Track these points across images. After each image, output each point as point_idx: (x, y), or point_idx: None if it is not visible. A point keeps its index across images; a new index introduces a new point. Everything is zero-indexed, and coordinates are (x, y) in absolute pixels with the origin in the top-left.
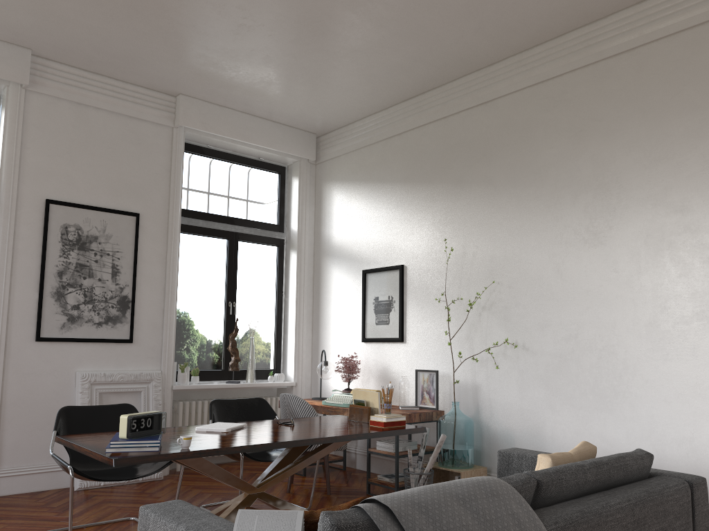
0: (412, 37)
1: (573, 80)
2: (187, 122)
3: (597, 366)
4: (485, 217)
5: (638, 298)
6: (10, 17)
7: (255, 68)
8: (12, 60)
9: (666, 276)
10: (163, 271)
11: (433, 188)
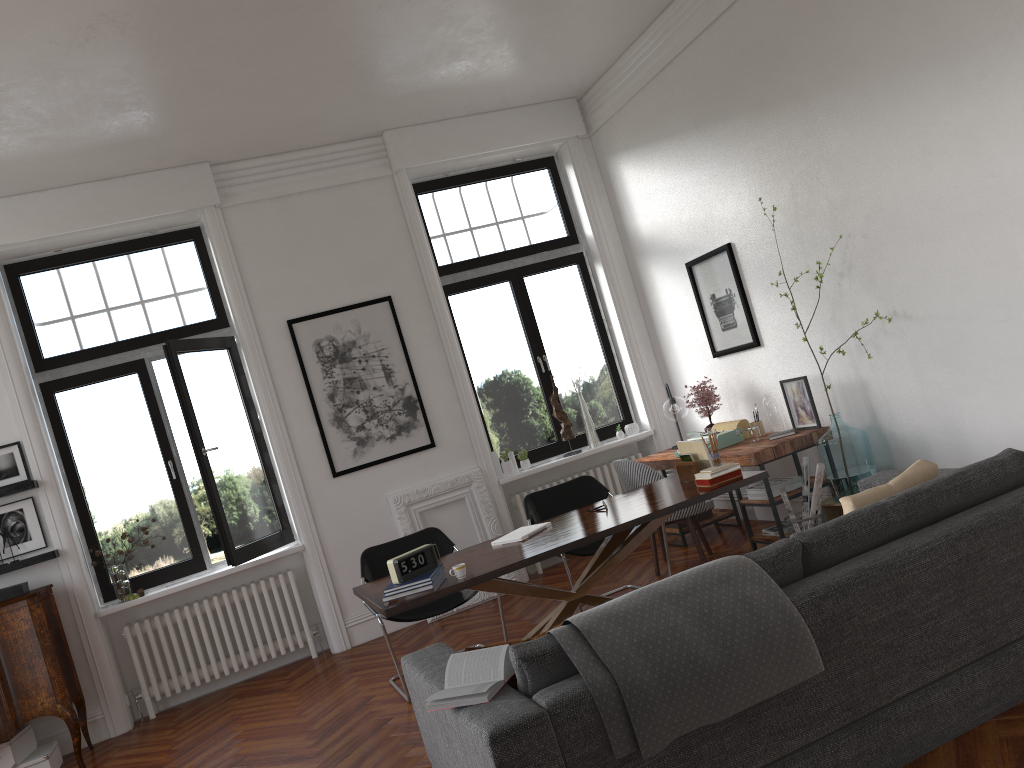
0: None
1: None
2: (404, 162)
3: (1006, 318)
4: (806, 147)
5: None
6: (169, 144)
7: (447, 68)
8: (195, 183)
9: None
10: (442, 352)
11: (733, 125)
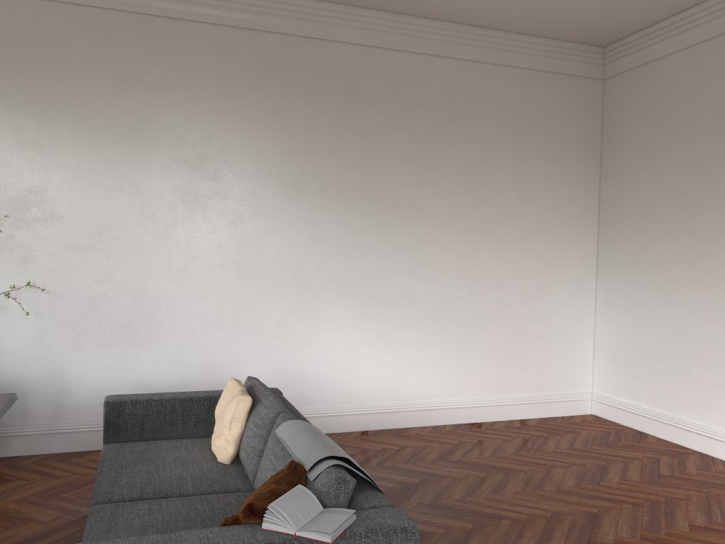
0: None
1: (117, 20)
2: None
3: (131, 307)
4: None
5: (174, 247)
6: None
7: None
8: None
9: (198, 232)
10: None
11: None
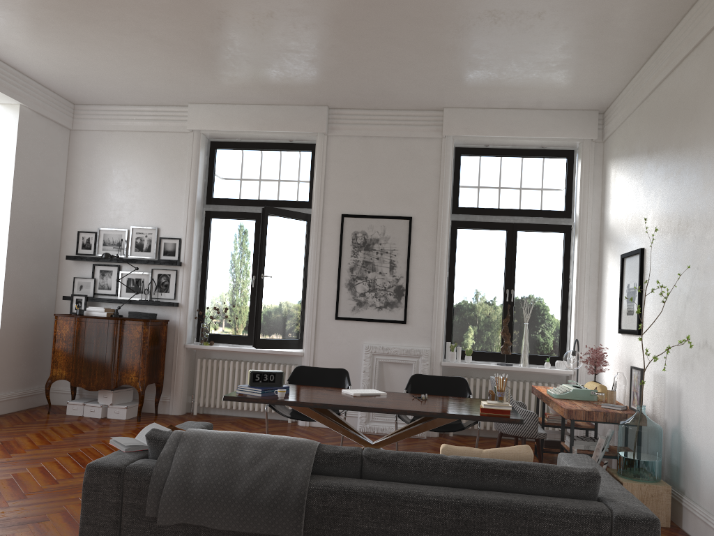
0: (572, 5)
1: None
2: (450, 131)
3: None
4: (692, 187)
5: None
6: (297, 91)
7: (472, 73)
8: (315, 117)
9: None
10: (433, 264)
11: (663, 157)
